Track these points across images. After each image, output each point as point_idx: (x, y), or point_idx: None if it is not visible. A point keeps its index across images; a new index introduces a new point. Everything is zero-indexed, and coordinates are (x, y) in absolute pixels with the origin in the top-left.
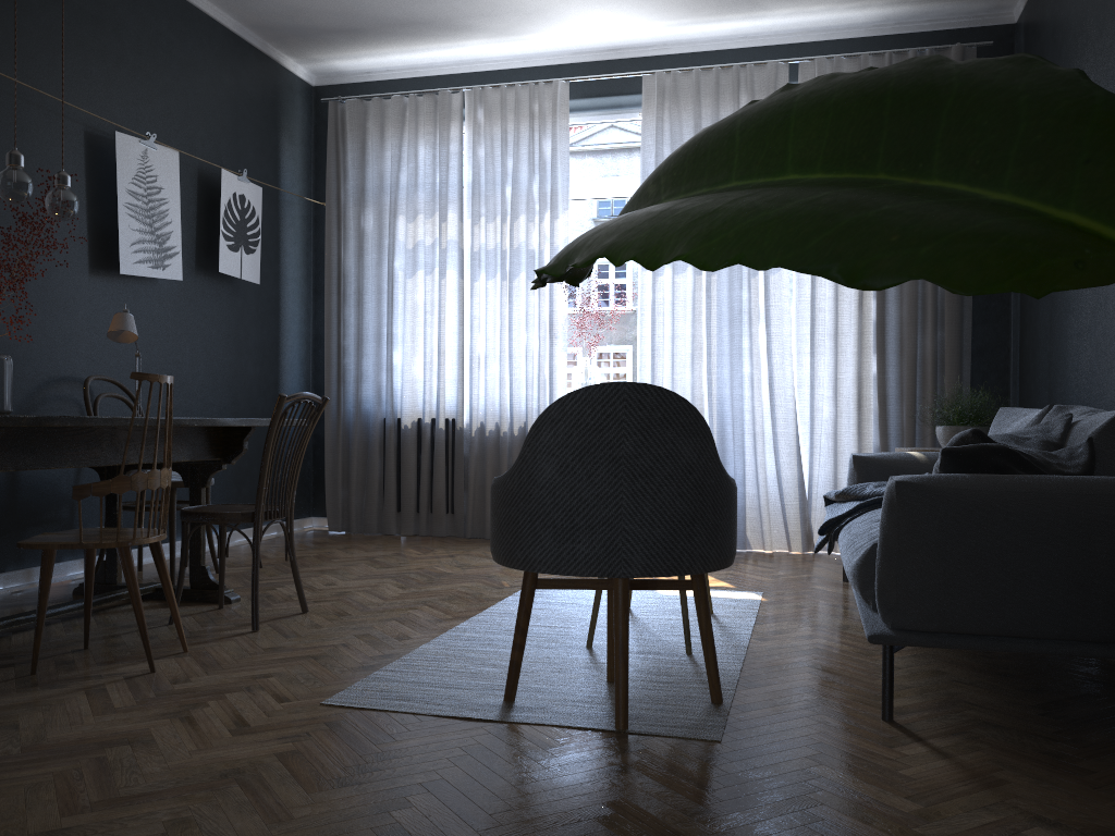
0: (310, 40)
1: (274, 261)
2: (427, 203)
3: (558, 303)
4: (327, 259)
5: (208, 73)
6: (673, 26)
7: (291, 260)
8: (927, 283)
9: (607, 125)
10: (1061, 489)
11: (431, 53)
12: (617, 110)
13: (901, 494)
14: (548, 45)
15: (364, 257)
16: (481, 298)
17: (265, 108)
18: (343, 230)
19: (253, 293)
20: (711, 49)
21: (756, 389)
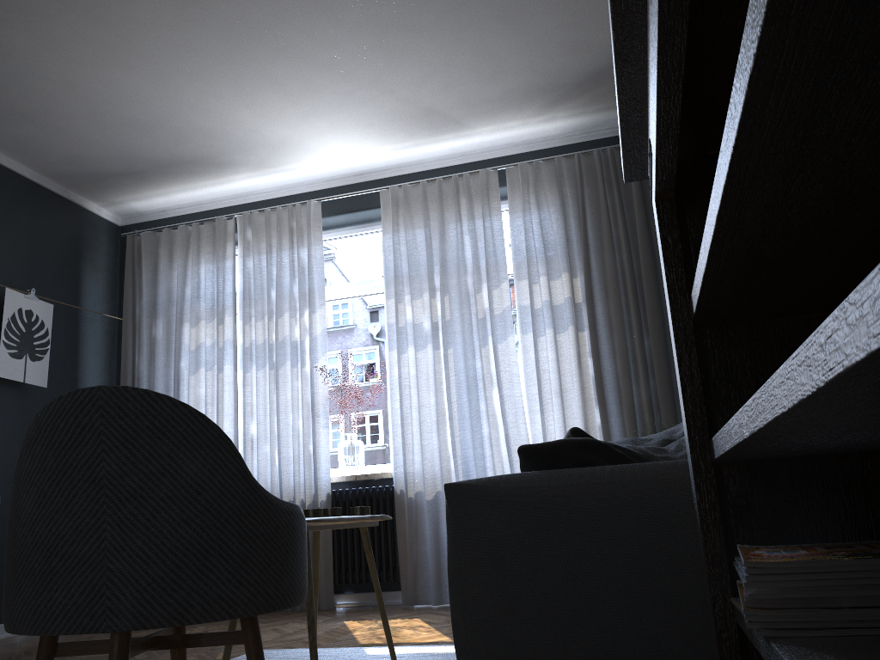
0: (103, 185)
1: (72, 369)
2: (207, 309)
3: (318, 385)
4: (123, 365)
5: (1, 211)
6: (400, 149)
7: (91, 368)
8: (634, 339)
9: (361, 236)
10: (635, 476)
11: (209, 189)
12: (369, 223)
13: (450, 499)
14: (303, 174)
15: (155, 360)
16: (254, 387)
17: (65, 241)
18: (138, 339)
19: (44, 396)
20: (437, 167)
21: (494, 447)
